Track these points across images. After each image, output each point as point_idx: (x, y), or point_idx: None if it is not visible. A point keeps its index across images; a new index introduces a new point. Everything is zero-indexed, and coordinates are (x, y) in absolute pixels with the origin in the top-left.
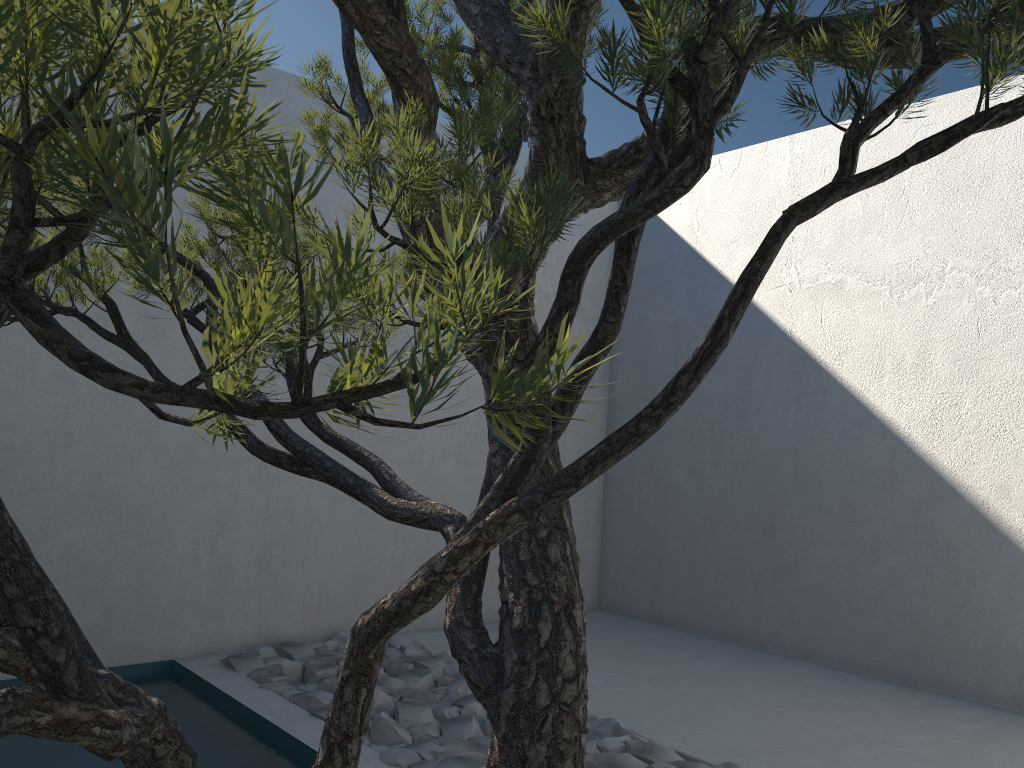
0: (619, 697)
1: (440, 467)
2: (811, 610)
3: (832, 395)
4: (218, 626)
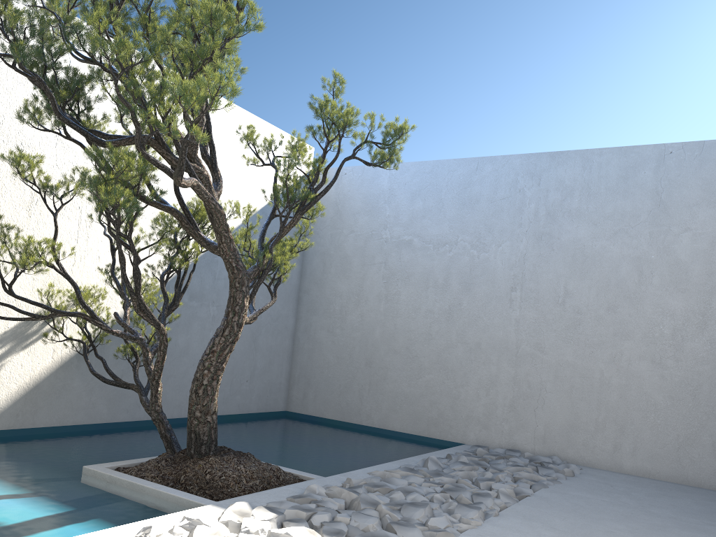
0: (582, 502)
1: (636, 366)
2: None
3: None
4: (487, 433)
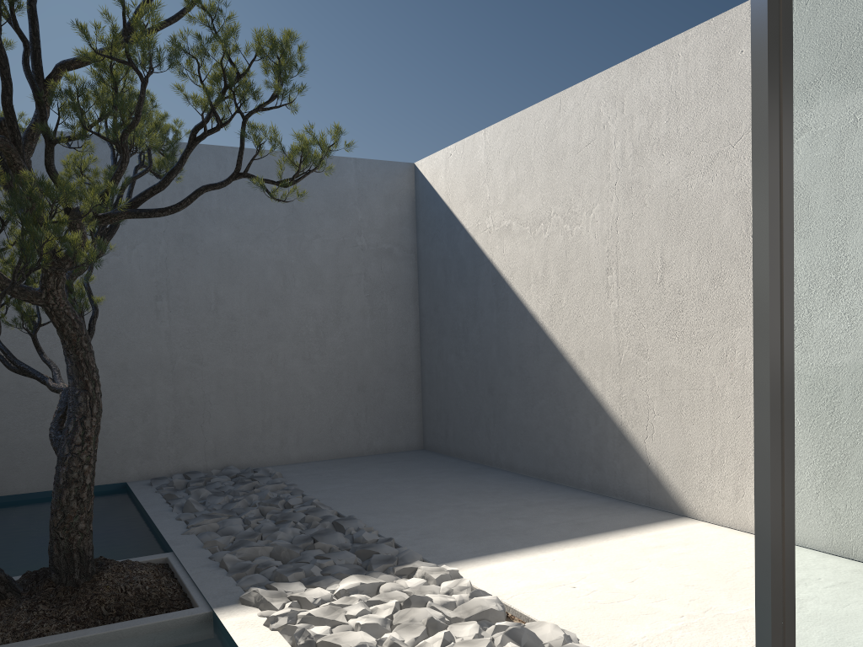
0: (350, 491)
1: (291, 364)
2: (510, 439)
3: (510, 299)
4: (151, 463)
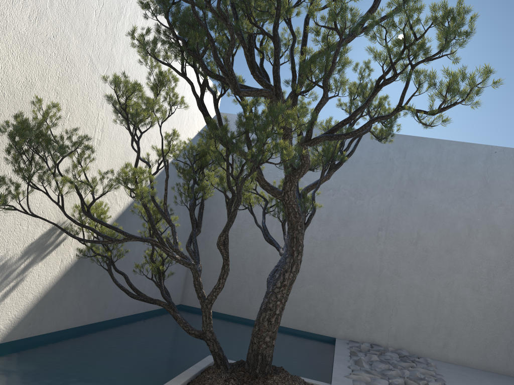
0: None
1: (462, 291)
2: None
3: None
4: (353, 331)
